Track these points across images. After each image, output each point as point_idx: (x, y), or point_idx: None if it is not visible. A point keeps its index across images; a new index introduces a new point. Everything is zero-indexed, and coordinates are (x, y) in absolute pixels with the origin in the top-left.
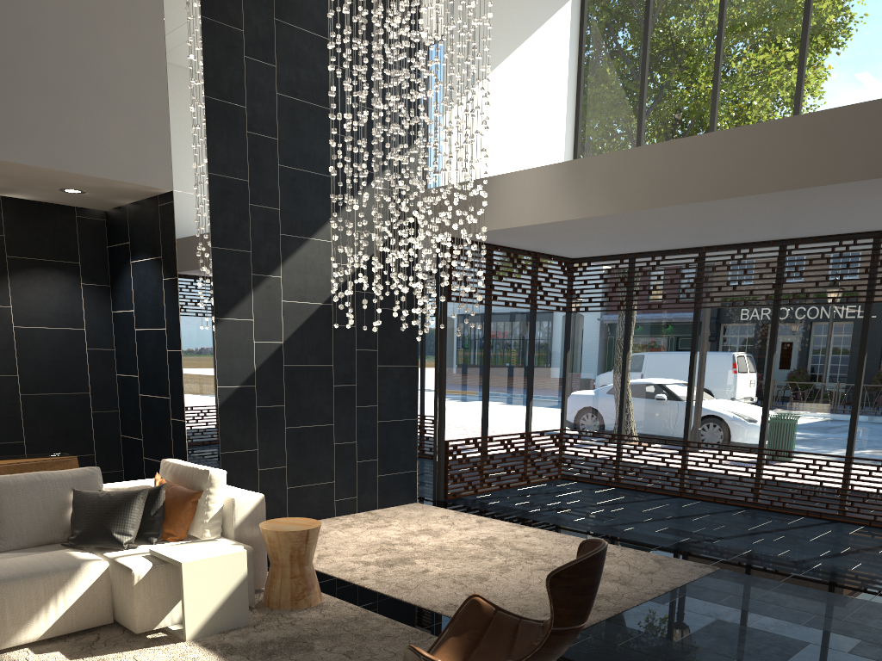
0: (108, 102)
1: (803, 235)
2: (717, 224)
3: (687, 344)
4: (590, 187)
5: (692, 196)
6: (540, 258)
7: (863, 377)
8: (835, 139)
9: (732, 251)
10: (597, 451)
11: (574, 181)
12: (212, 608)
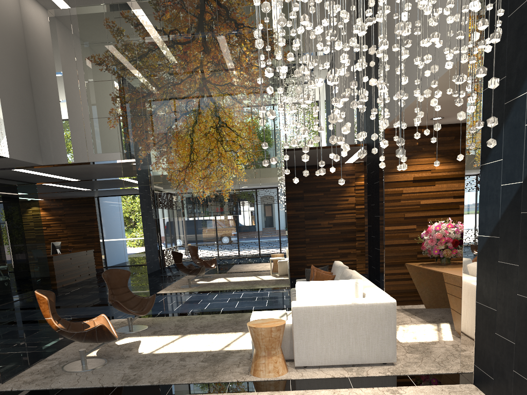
0: None
1: None
2: None
3: None
4: None
5: None
6: None
7: None
8: None
9: None
10: None
11: None
12: None
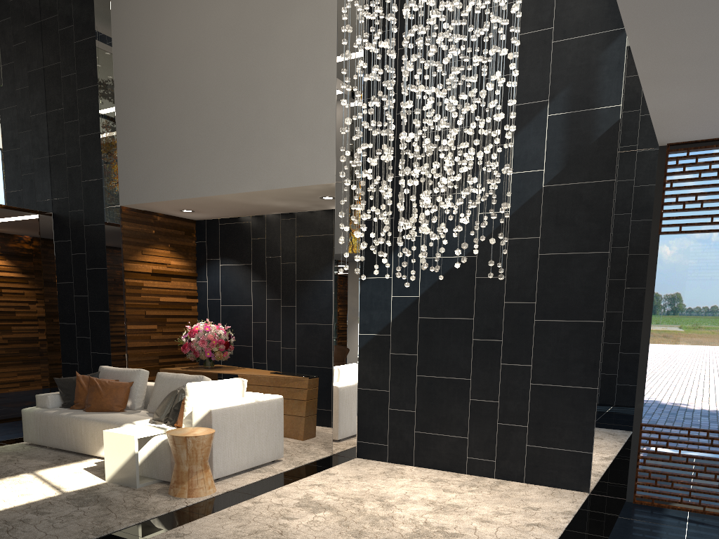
0: (298, 134)
1: None
2: None
3: None
4: None
5: None
6: None
7: None
8: None
9: None
10: None
11: None
12: (117, 466)
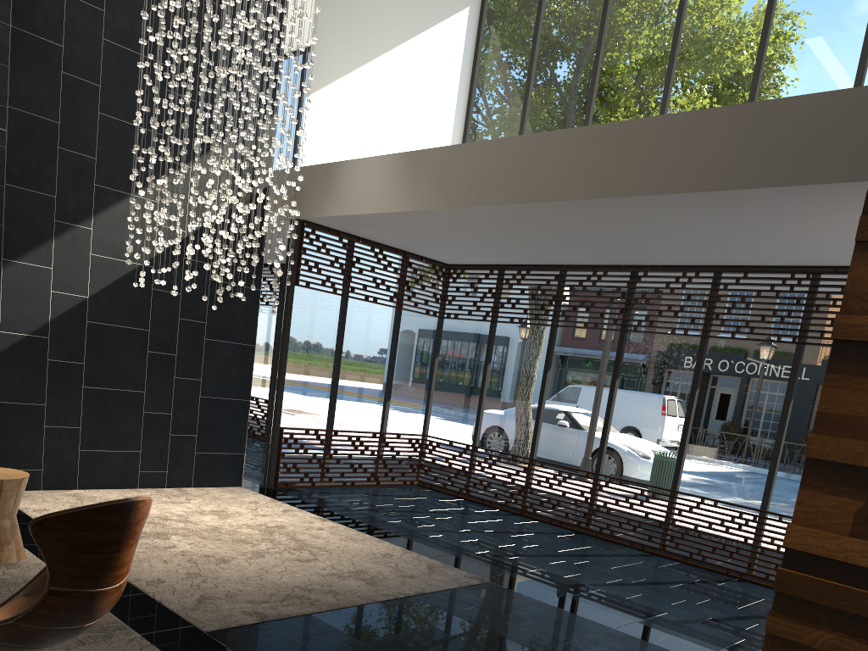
0: None
1: (649, 262)
2: (554, 236)
3: (542, 361)
4: (423, 180)
5: (508, 197)
6: (410, 258)
7: (693, 411)
8: (632, 151)
9: (590, 273)
10: (453, 461)
11: (409, 172)
12: None
